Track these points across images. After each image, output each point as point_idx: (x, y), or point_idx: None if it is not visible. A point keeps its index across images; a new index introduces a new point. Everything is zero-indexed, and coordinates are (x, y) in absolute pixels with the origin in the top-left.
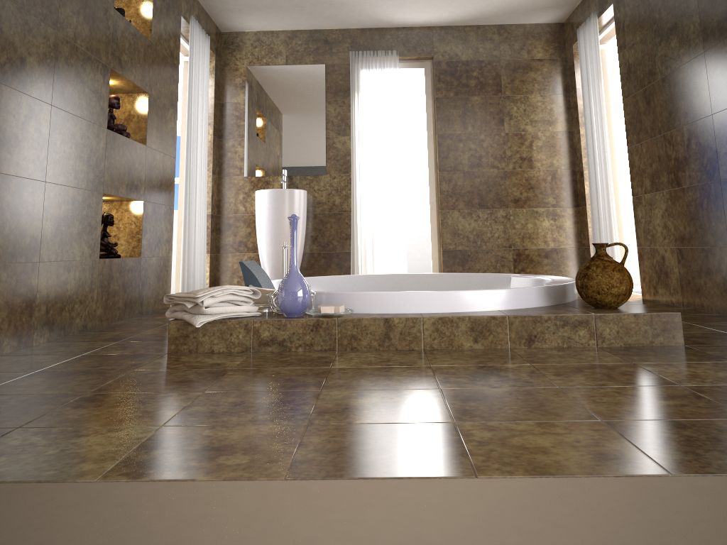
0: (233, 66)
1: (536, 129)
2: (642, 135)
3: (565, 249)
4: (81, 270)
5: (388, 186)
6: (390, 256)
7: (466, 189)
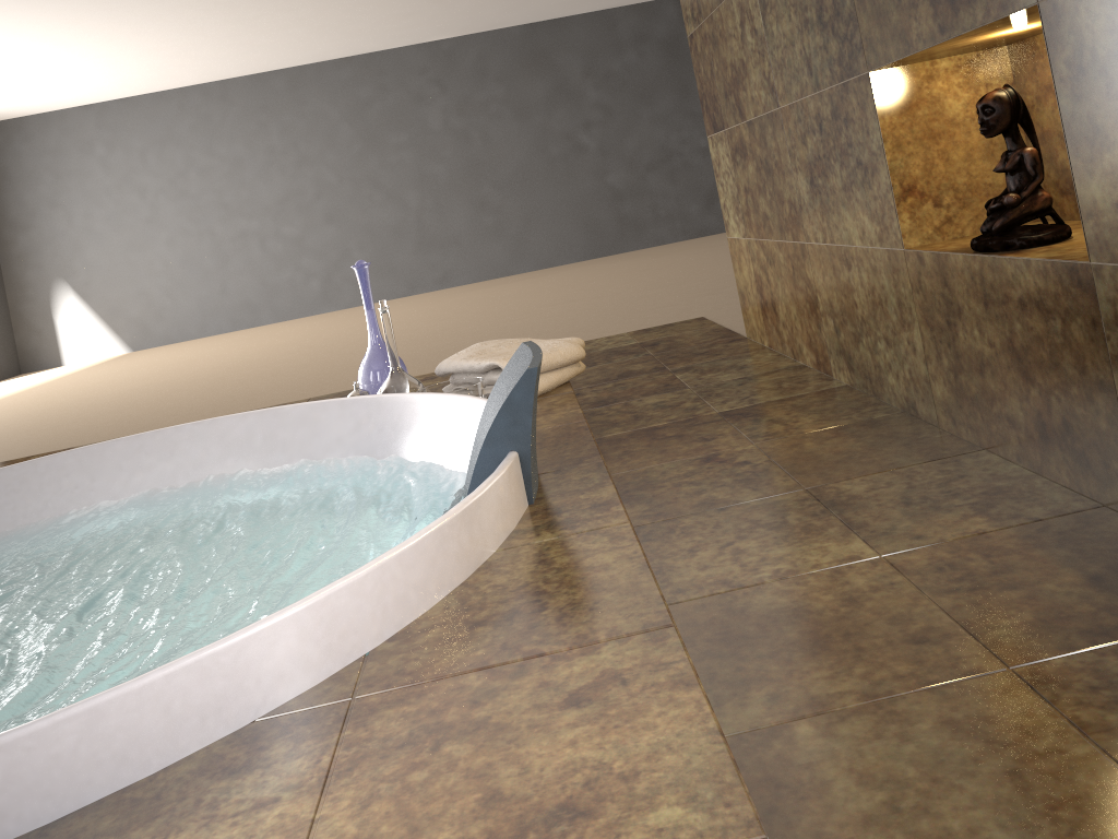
0: None
1: None
2: None
3: None
4: (870, 268)
5: None
6: None
7: None
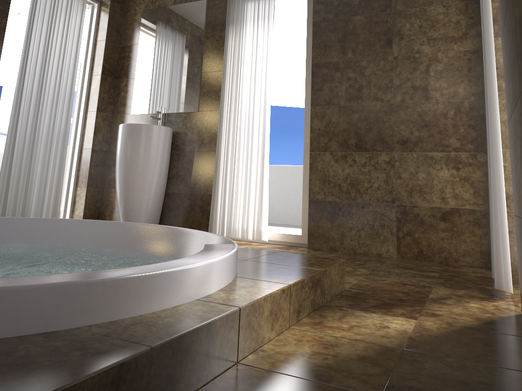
0: (133, 11)
1: (435, 49)
2: (504, 5)
3: (472, 210)
4: None
5: (256, 123)
6: (252, 203)
7: (341, 126)
